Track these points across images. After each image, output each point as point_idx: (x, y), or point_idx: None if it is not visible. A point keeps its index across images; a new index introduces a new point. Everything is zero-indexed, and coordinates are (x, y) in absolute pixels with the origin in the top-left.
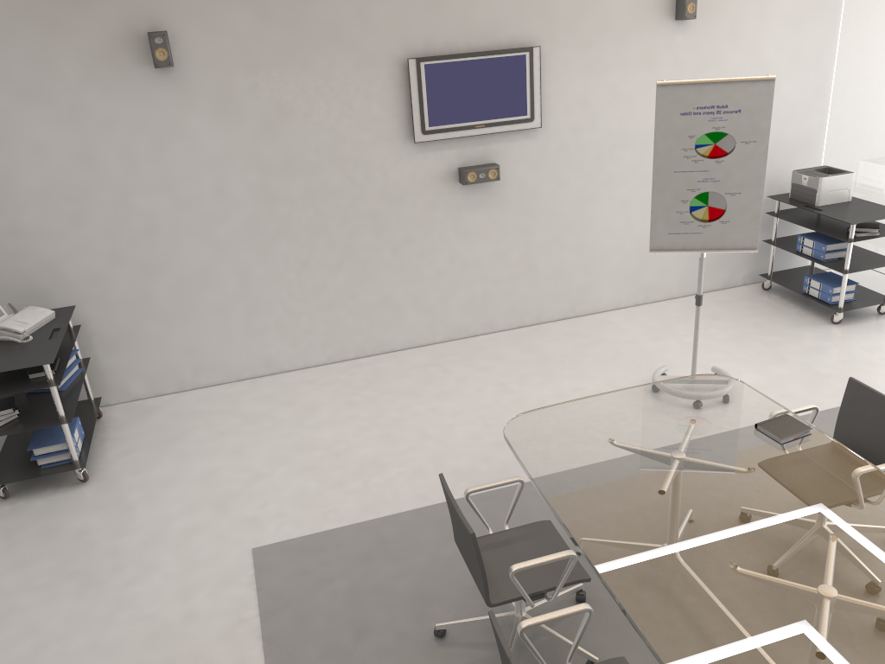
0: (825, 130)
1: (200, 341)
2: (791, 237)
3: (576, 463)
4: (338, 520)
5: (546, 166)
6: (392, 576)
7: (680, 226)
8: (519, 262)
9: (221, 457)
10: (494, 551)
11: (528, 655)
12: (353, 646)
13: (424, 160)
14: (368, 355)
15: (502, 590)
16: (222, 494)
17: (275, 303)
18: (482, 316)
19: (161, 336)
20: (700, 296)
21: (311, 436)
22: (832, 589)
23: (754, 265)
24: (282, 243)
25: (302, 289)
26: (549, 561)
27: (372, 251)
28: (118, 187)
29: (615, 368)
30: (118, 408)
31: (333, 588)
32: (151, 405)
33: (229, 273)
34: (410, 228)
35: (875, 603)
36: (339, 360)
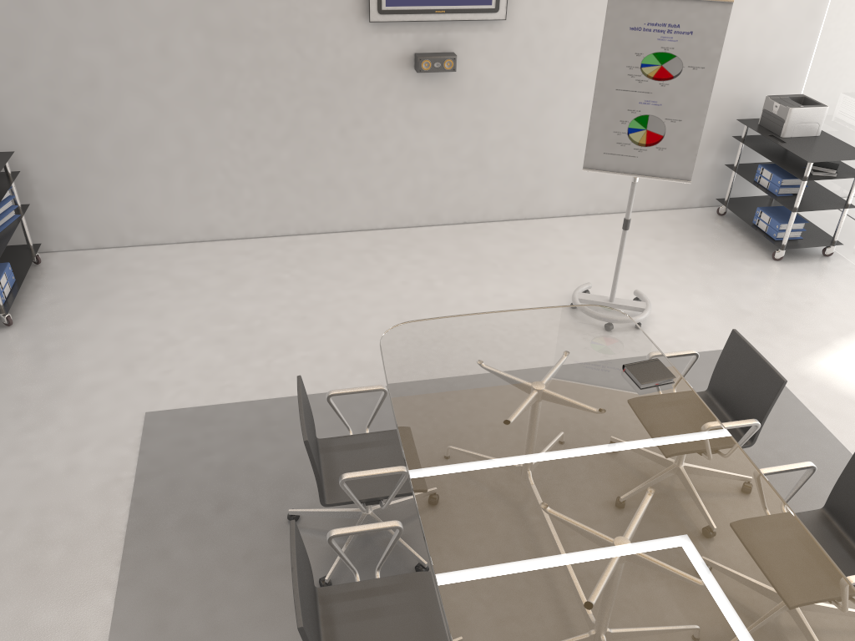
0: (812, 55)
1: (142, 200)
2: (755, 164)
3: (436, 381)
4: (232, 396)
5: (508, 62)
6: (267, 457)
7: (616, 147)
8: (470, 158)
9: (142, 319)
10: (347, 452)
11: (368, 550)
12: (211, 518)
13: (379, 41)
14: (309, 233)
15: (340, 492)
16: (133, 355)
17: (217, 172)
18: (427, 208)
19: (102, 191)
20: (627, 221)
21: (232, 308)
22: (626, 542)
23: (714, 189)
24: (226, 111)
25: (245, 160)
26: (379, 474)
27: (319, 130)
28: (59, 35)
29: (543, 278)
30: (59, 256)
31: (209, 461)
32: (90, 257)
33: (172, 136)
34: (360, 111)
35: (660, 561)
36: (280, 235)
